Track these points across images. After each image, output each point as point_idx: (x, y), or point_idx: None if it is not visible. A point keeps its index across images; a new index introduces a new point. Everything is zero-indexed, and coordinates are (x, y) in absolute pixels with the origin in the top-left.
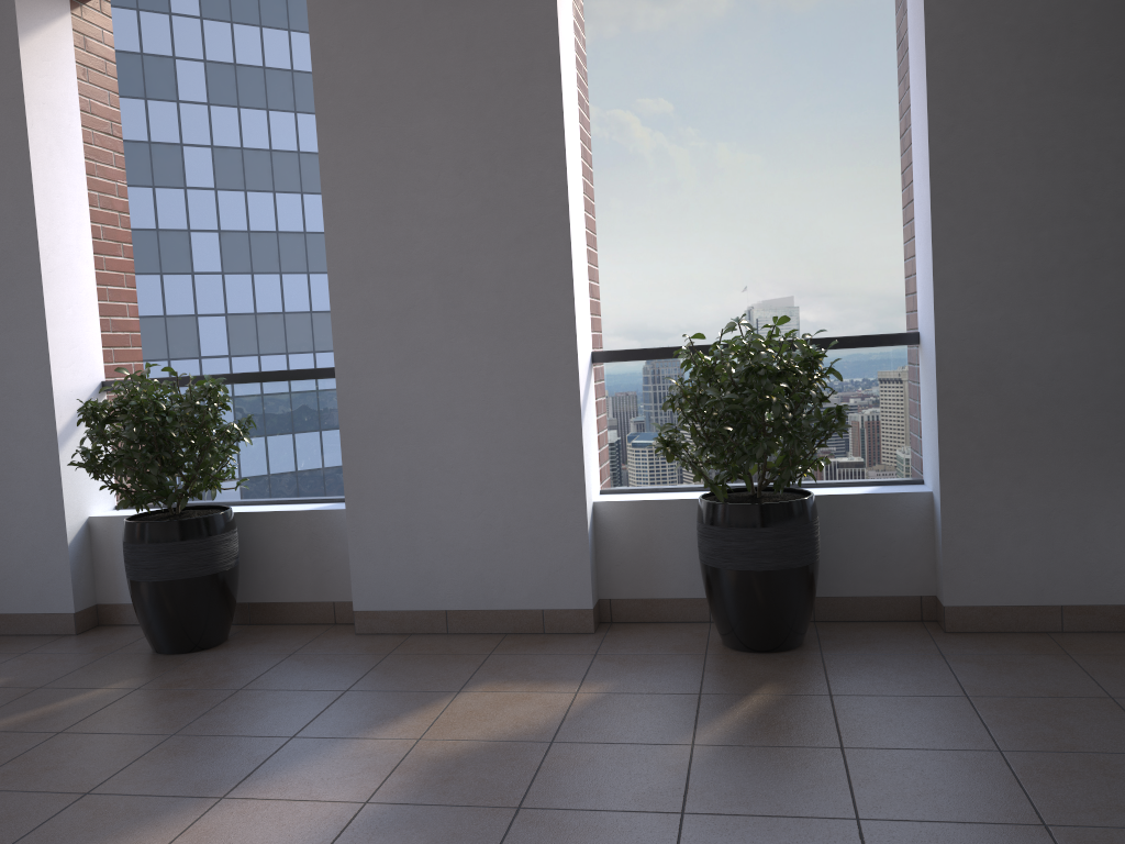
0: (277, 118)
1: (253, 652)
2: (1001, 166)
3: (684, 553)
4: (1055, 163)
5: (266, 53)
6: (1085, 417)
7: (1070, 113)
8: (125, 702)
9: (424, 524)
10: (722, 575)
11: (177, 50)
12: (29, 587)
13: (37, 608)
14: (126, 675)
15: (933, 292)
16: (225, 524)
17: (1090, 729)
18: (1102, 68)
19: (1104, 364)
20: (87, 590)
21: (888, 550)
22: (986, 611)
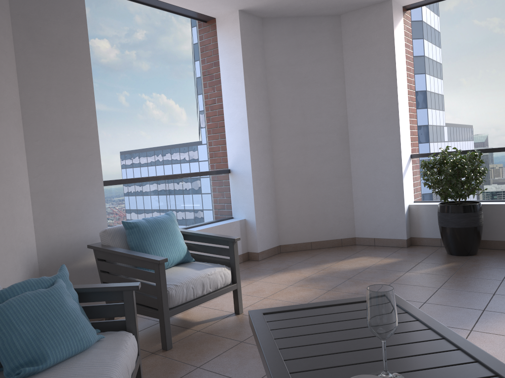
0: None
1: (495, 257)
2: None
3: None
4: None
5: None
6: None
7: None
8: (464, 269)
9: None
10: None
11: None
12: (388, 229)
13: (391, 236)
14: (450, 261)
15: None
16: (481, 207)
17: None
18: None
19: None
20: (408, 231)
21: None
22: None
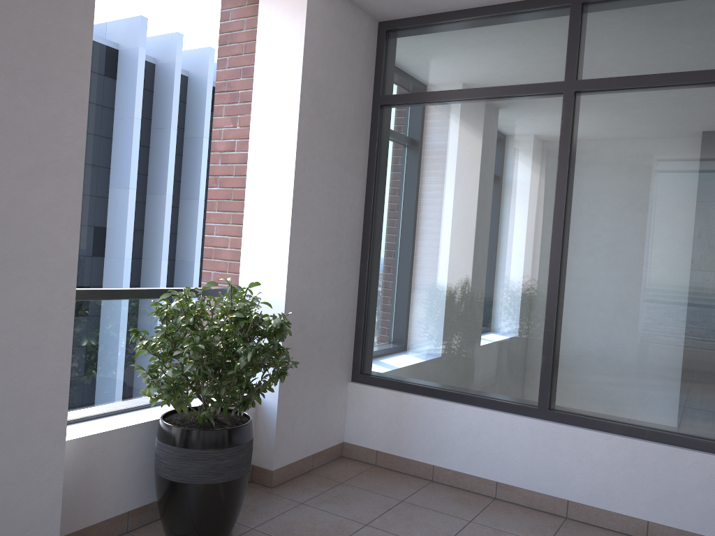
0: None
1: None
2: (317, 198)
3: (115, 476)
4: (333, 203)
5: None
6: (330, 344)
7: (340, 178)
8: None
9: None
10: (210, 489)
11: None
12: None
13: None
14: None
15: (287, 269)
16: None
17: (432, 521)
18: (350, 158)
19: (337, 315)
20: None
21: None
22: (288, 467)
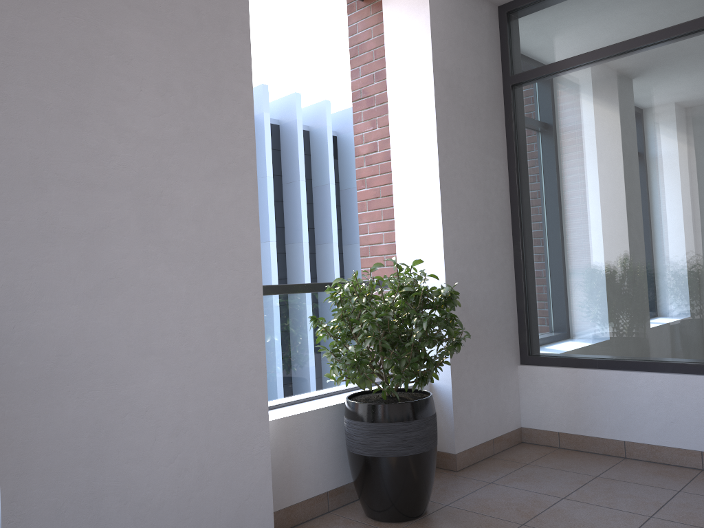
0: None
1: None
2: (463, 182)
3: (312, 457)
4: (478, 185)
5: None
6: (494, 327)
7: (481, 160)
8: None
9: (112, 487)
10: (403, 461)
11: None
12: None
13: None
14: None
15: (443, 252)
16: None
17: (635, 492)
18: (489, 141)
19: (498, 297)
20: None
21: None
22: (470, 451)
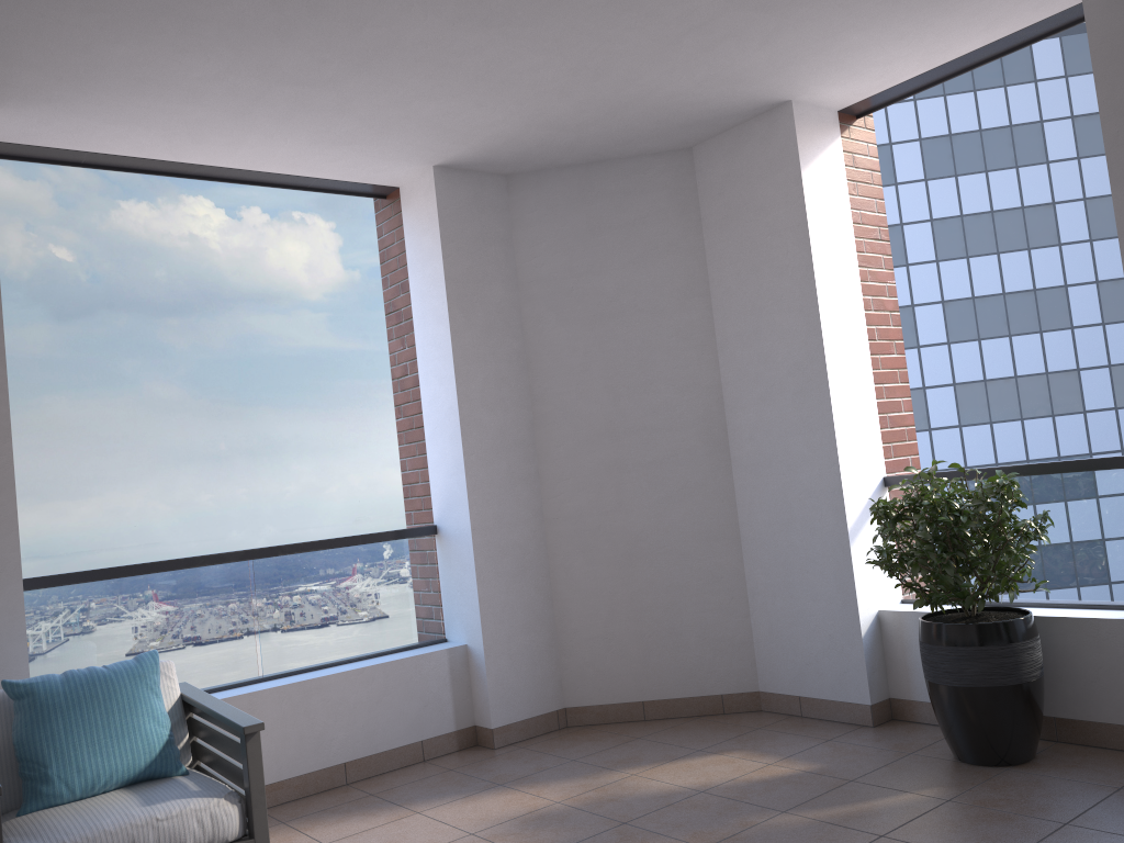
0: (996, 177)
1: (1069, 777)
2: None
3: None
4: None
5: (981, 115)
6: None
7: None
8: (940, 814)
9: None
10: None
11: (892, 136)
12: (827, 674)
13: (836, 695)
14: (933, 782)
15: None
16: (1027, 631)
17: None
18: None
19: None
20: (880, 683)
21: None
22: None
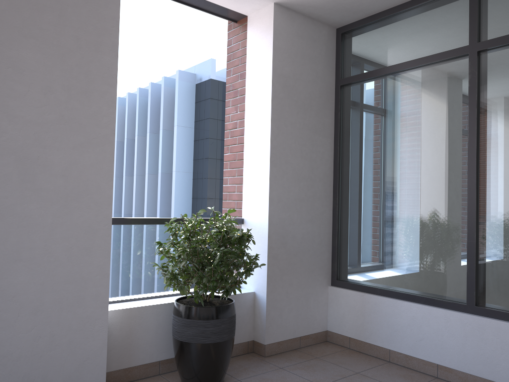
0: None
1: None
2: (291, 154)
3: (149, 336)
4: (305, 156)
5: None
6: (309, 257)
7: (310, 139)
8: None
9: None
10: (201, 347)
11: None
12: None
13: None
14: None
15: (268, 203)
16: None
17: None
18: (318, 125)
19: (315, 237)
20: None
21: (238, 321)
22: (278, 344)
